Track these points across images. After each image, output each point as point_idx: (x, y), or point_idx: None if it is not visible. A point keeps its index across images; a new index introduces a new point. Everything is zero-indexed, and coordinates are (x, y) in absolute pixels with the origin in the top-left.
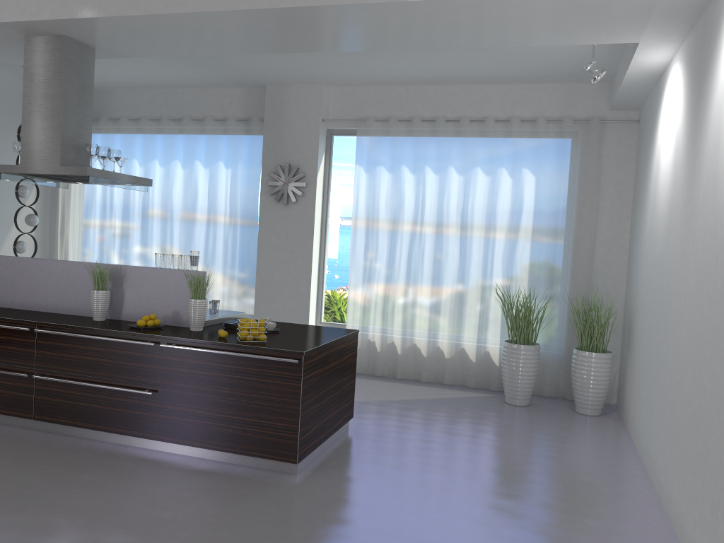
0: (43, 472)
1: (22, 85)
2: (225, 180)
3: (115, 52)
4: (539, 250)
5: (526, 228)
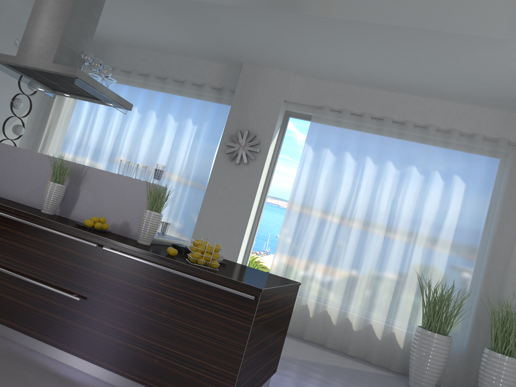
0: None
1: None
2: (190, 134)
3: None
4: (458, 250)
5: (449, 228)
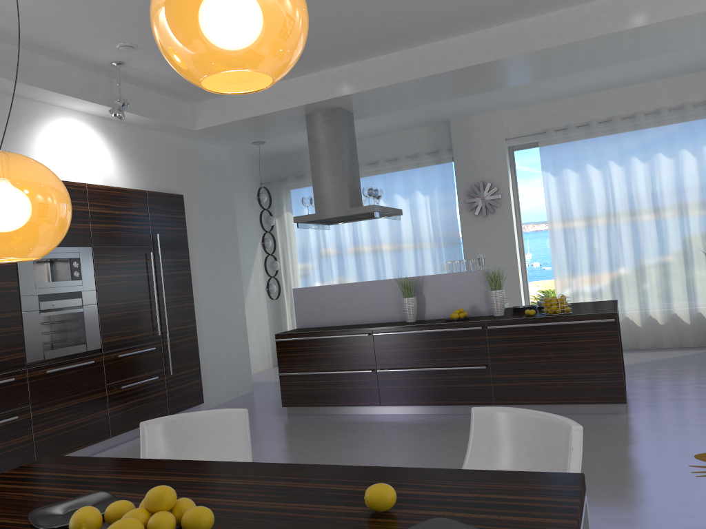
0: (430, 434)
1: (241, 159)
2: (425, 206)
3: (367, 113)
4: None
5: None
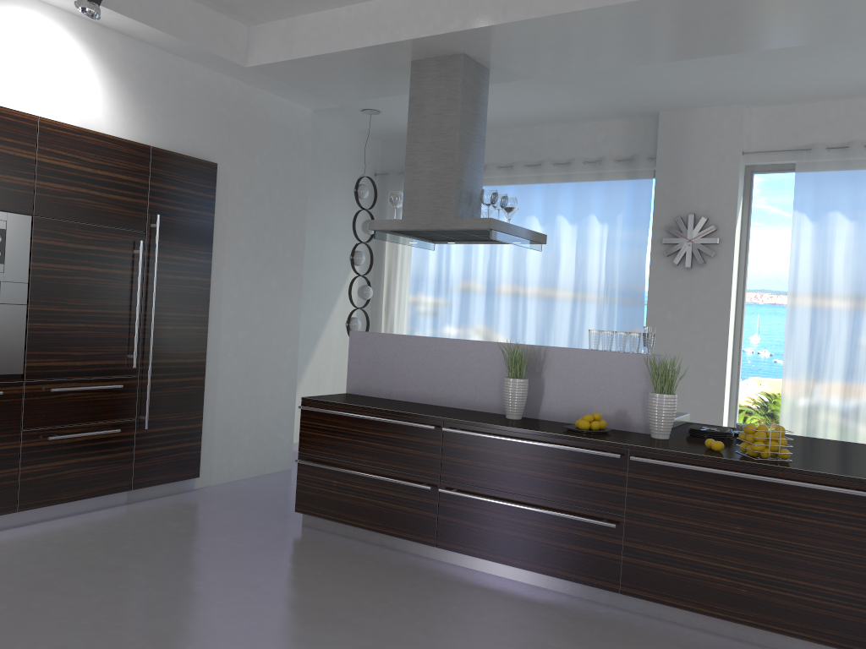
0: (489, 628)
1: (350, 134)
2: (600, 239)
3: (512, 73)
4: None
5: None
